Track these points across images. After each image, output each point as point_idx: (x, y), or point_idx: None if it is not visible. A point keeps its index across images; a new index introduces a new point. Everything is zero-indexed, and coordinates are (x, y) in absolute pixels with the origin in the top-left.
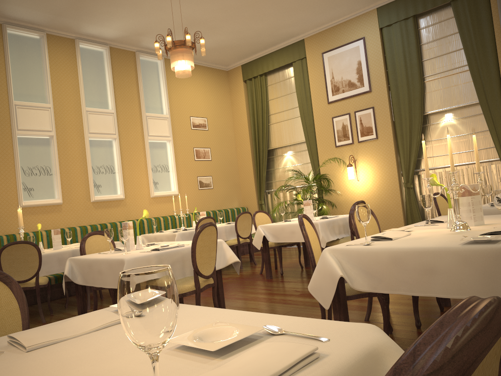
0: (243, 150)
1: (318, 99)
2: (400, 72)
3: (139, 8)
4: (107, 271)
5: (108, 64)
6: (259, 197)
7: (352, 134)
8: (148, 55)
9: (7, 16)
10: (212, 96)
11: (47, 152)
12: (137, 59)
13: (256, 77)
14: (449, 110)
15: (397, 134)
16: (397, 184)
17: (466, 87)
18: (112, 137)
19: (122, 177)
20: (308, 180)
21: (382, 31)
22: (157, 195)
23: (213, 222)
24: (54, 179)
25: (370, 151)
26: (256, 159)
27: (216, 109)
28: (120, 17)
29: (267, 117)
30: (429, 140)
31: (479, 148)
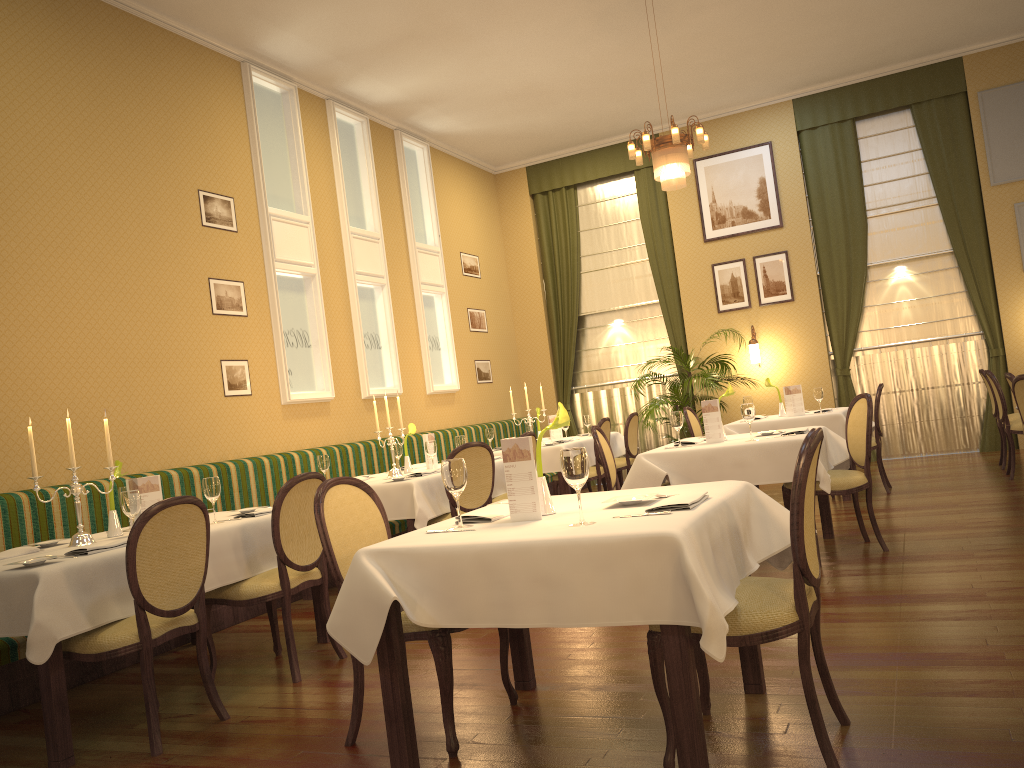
0: (528, 316)
1: (686, 234)
2: (832, 200)
3: (477, 62)
4: (761, 461)
5: (367, 149)
6: (561, 399)
7: (748, 293)
8: (410, 138)
9: (256, 49)
10: (481, 217)
11: (303, 305)
12: (397, 144)
13: (556, 189)
14: (903, 262)
15: (826, 295)
16: (827, 371)
17: (933, 229)
18: (381, 282)
19: (396, 356)
20: (688, 366)
21: (800, 136)
22: (436, 391)
23: (609, 427)
24: (313, 356)
25: (780, 319)
26: (557, 333)
27: (487, 242)
28: (431, 72)
29: (579, 260)
30: (873, 304)
31: (949, 317)
